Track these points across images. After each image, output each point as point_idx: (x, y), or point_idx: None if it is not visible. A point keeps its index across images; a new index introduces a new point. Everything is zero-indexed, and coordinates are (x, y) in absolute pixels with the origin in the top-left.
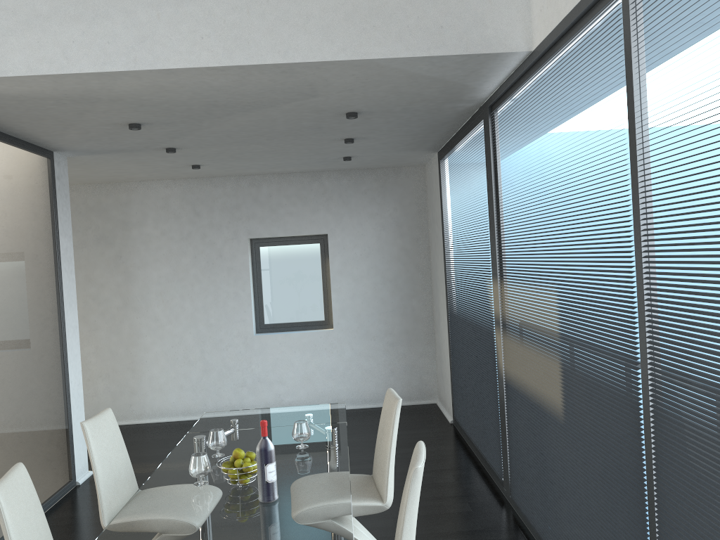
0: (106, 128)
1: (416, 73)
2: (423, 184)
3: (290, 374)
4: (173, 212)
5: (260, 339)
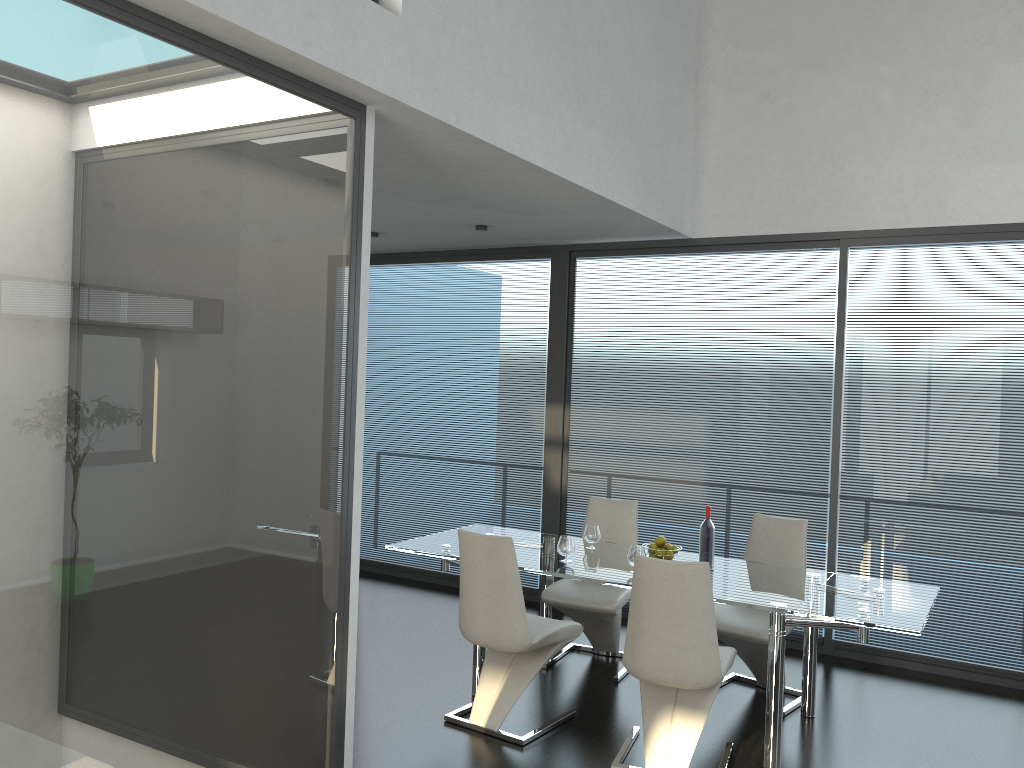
0: None
1: (621, 227)
2: None
3: None
4: None
5: None
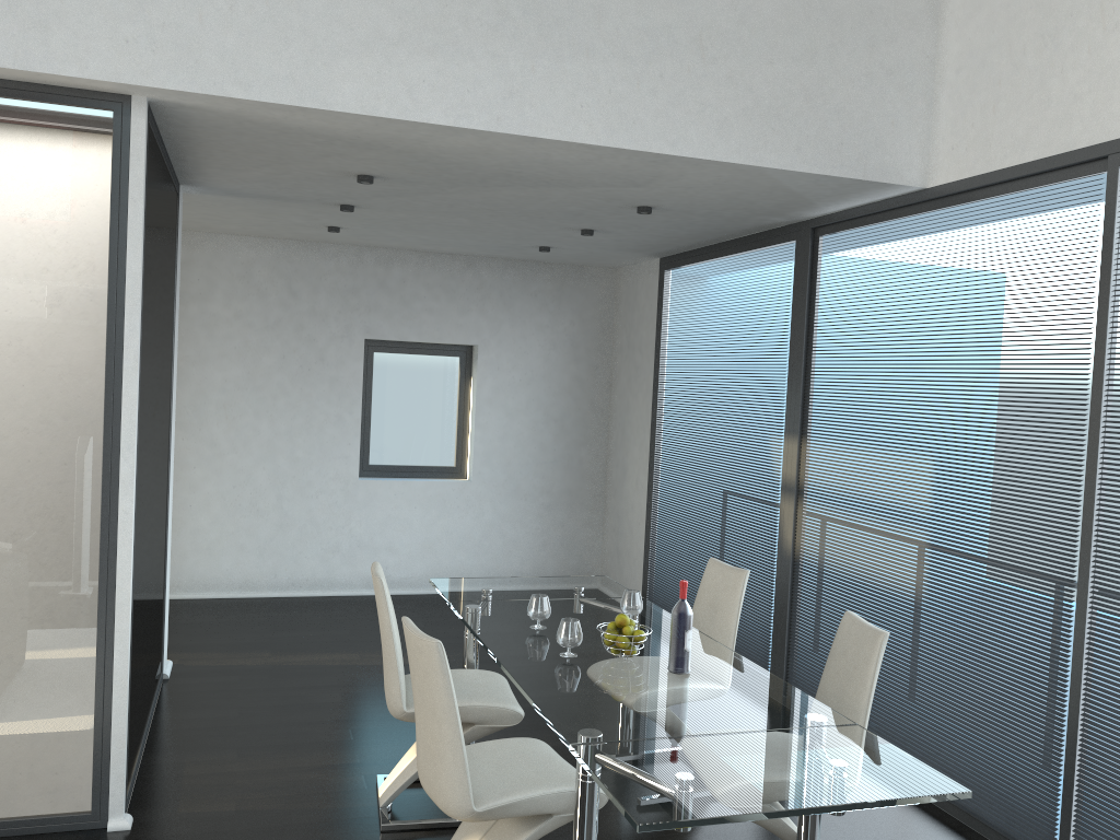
0: (319, 174)
1: (784, 185)
2: (612, 294)
3: (404, 539)
4: (256, 286)
5: (367, 485)
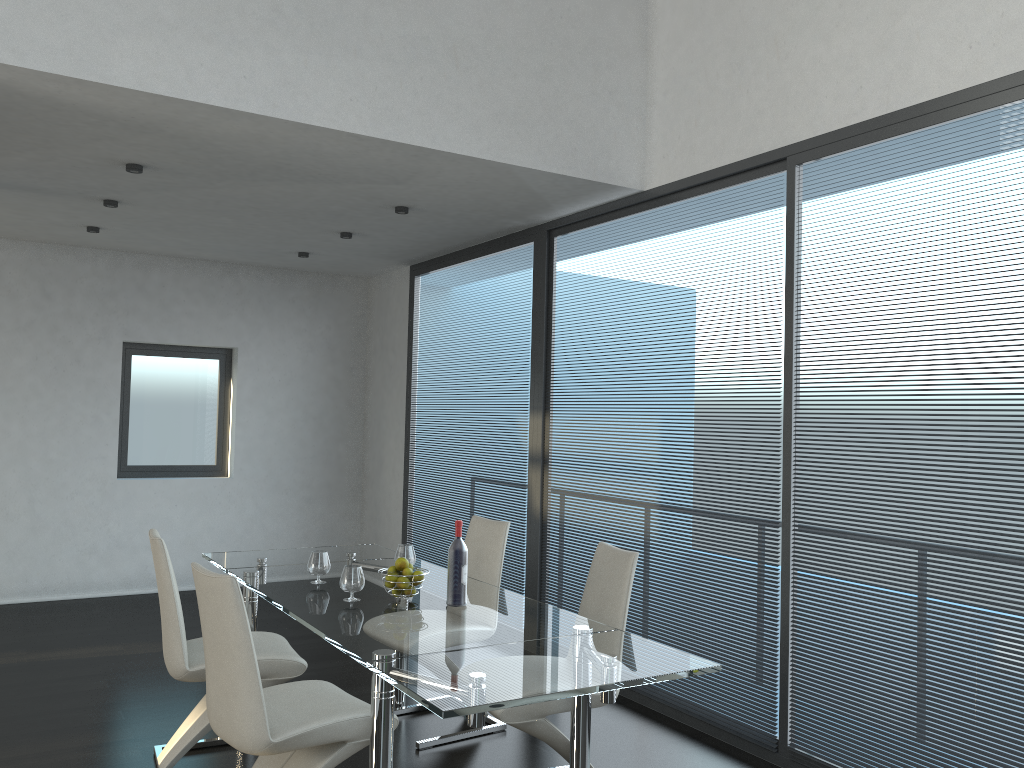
0: (86, 161)
1: (527, 185)
2: (365, 301)
3: (165, 537)
4: (7, 288)
5: (126, 485)
